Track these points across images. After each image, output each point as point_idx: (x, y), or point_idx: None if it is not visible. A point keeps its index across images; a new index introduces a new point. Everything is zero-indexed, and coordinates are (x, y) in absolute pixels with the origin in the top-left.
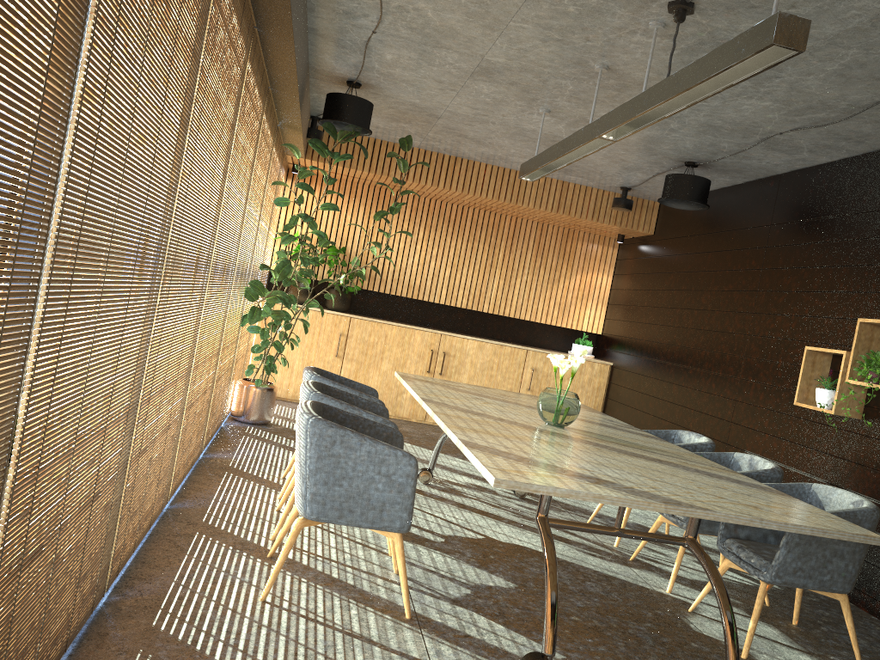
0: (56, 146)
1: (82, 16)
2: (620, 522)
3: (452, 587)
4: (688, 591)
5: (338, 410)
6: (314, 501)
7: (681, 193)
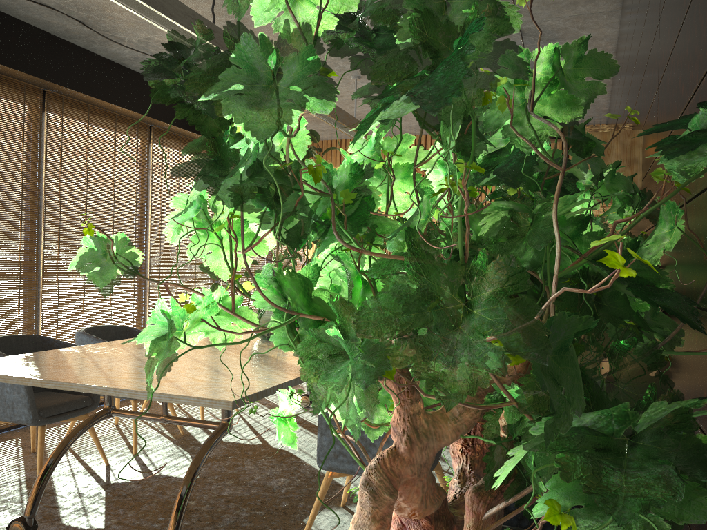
0: None
1: None
2: (163, 410)
3: (132, 475)
4: None
5: (54, 340)
6: None
7: None
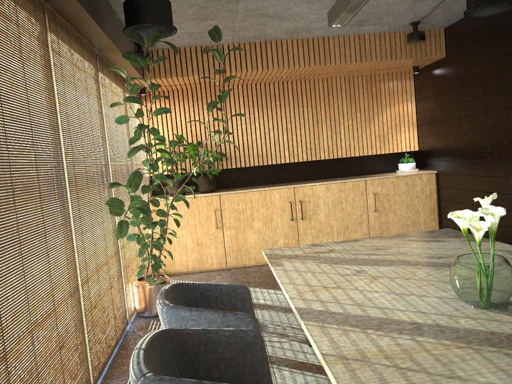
0: None
1: None
2: None
3: None
4: None
5: None
6: None
7: None
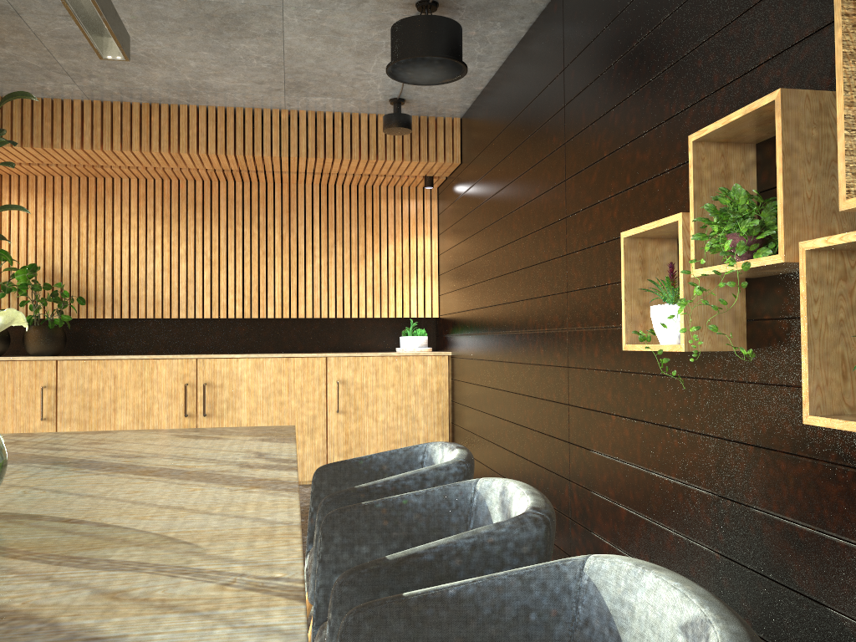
0: None
1: None
2: None
3: None
4: None
5: None
6: None
7: (412, 48)
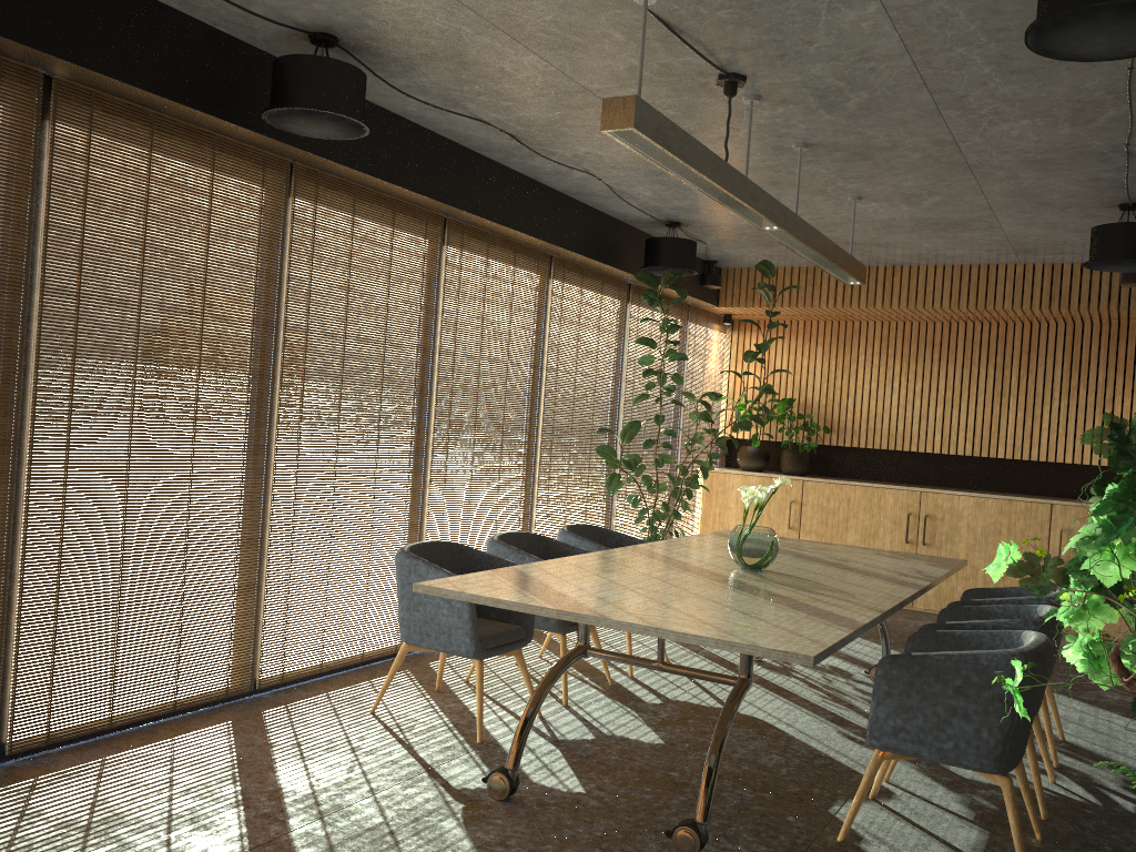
0: (11, 366)
1: (21, 294)
2: (659, 655)
3: (579, 732)
4: (925, 786)
5: (474, 550)
6: (402, 625)
7: (1104, 252)
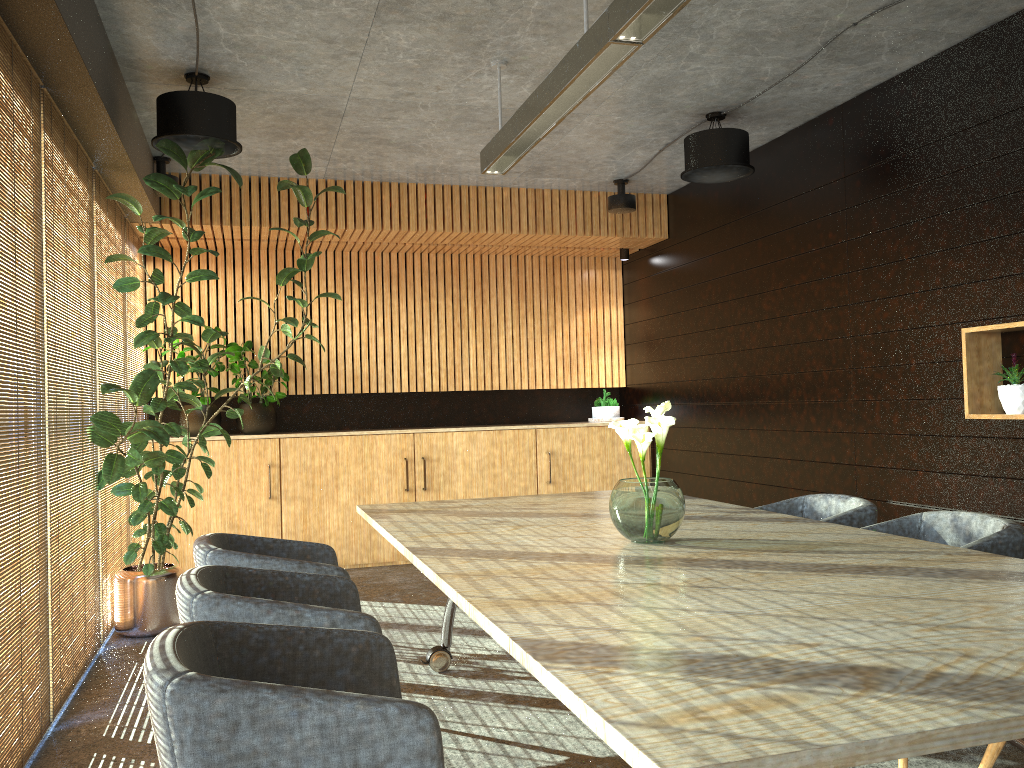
0: None
1: None
2: None
3: None
4: (929, 766)
5: (247, 627)
6: None
7: (714, 157)
